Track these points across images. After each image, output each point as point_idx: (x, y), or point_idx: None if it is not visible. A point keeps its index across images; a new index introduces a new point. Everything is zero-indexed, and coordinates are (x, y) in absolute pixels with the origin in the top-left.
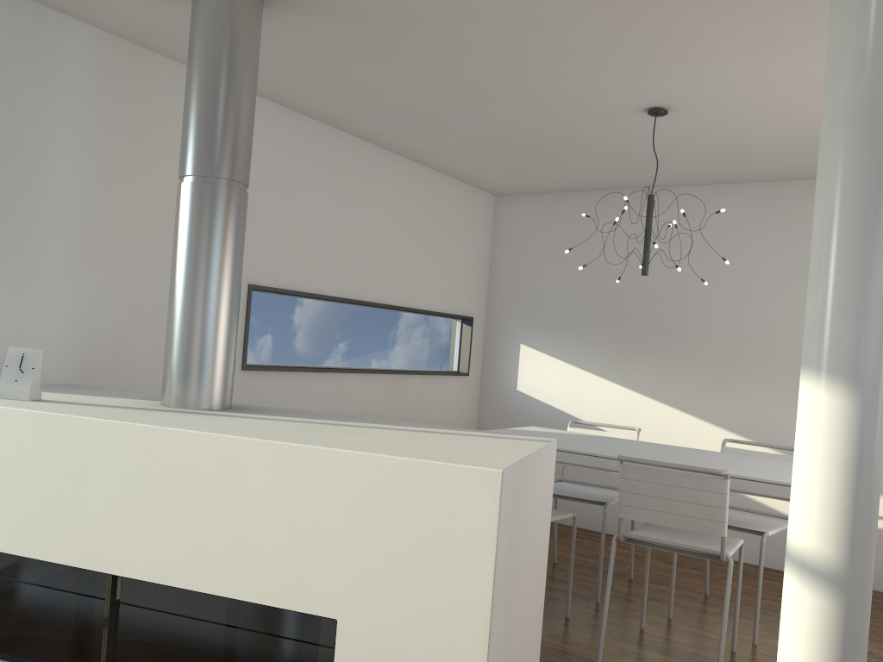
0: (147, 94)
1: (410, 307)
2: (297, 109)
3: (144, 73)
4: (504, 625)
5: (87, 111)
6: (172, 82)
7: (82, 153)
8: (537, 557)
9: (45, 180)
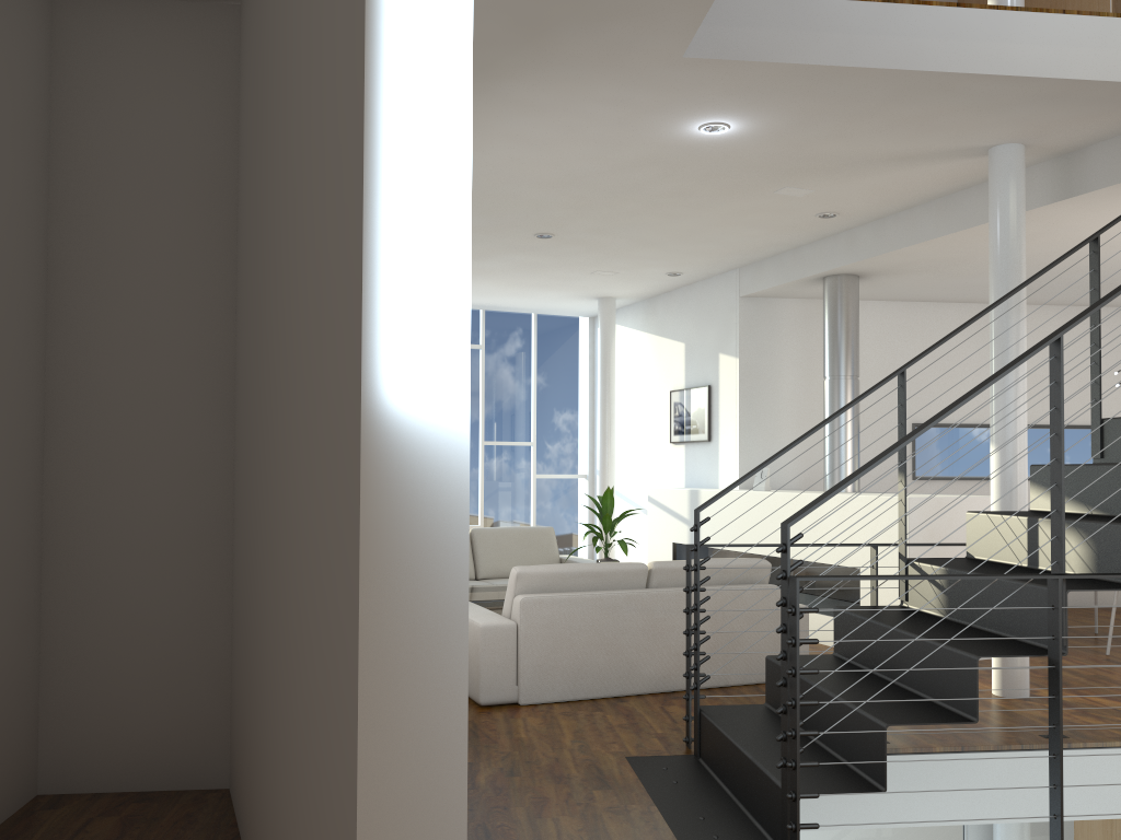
0: None
1: (1080, 424)
2: (938, 301)
3: None
4: None
5: (797, 343)
6: None
7: (796, 365)
8: None
9: (778, 384)
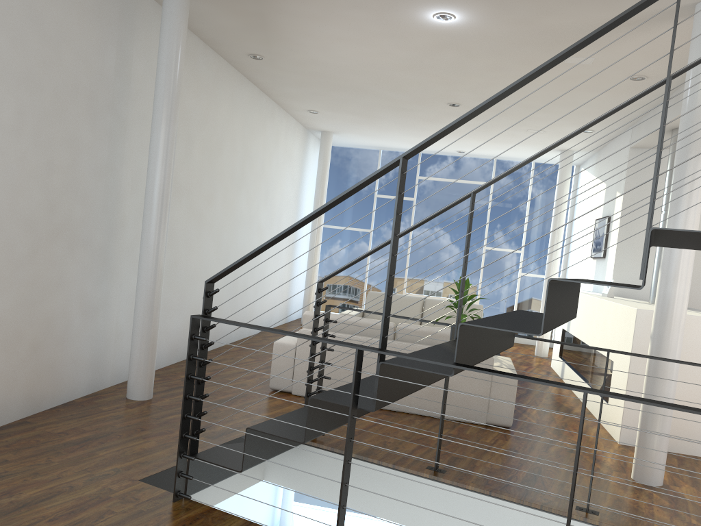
0: None
1: None
2: None
3: None
4: None
5: None
6: None
7: None
8: None
9: (655, 217)
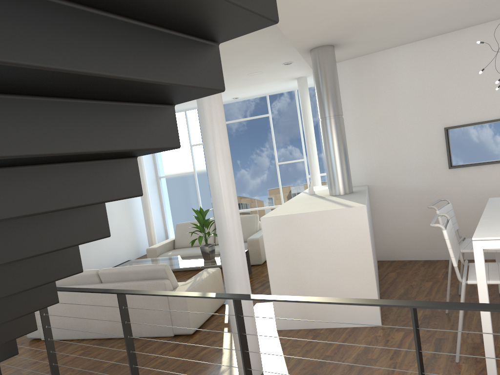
0: (373, 70)
1: None
2: (454, 30)
3: (370, 63)
4: (286, 267)
5: (352, 90)
6: (383, 59)
7: (353, 104)
8: (342, 254)
9: (343, 119)
